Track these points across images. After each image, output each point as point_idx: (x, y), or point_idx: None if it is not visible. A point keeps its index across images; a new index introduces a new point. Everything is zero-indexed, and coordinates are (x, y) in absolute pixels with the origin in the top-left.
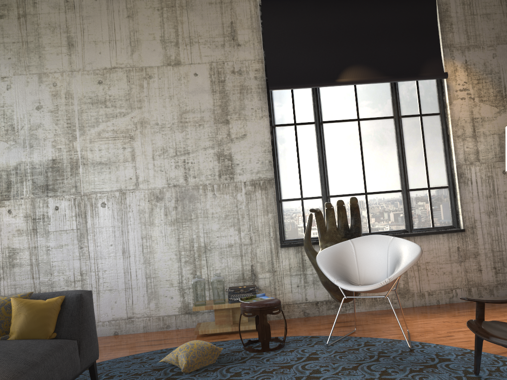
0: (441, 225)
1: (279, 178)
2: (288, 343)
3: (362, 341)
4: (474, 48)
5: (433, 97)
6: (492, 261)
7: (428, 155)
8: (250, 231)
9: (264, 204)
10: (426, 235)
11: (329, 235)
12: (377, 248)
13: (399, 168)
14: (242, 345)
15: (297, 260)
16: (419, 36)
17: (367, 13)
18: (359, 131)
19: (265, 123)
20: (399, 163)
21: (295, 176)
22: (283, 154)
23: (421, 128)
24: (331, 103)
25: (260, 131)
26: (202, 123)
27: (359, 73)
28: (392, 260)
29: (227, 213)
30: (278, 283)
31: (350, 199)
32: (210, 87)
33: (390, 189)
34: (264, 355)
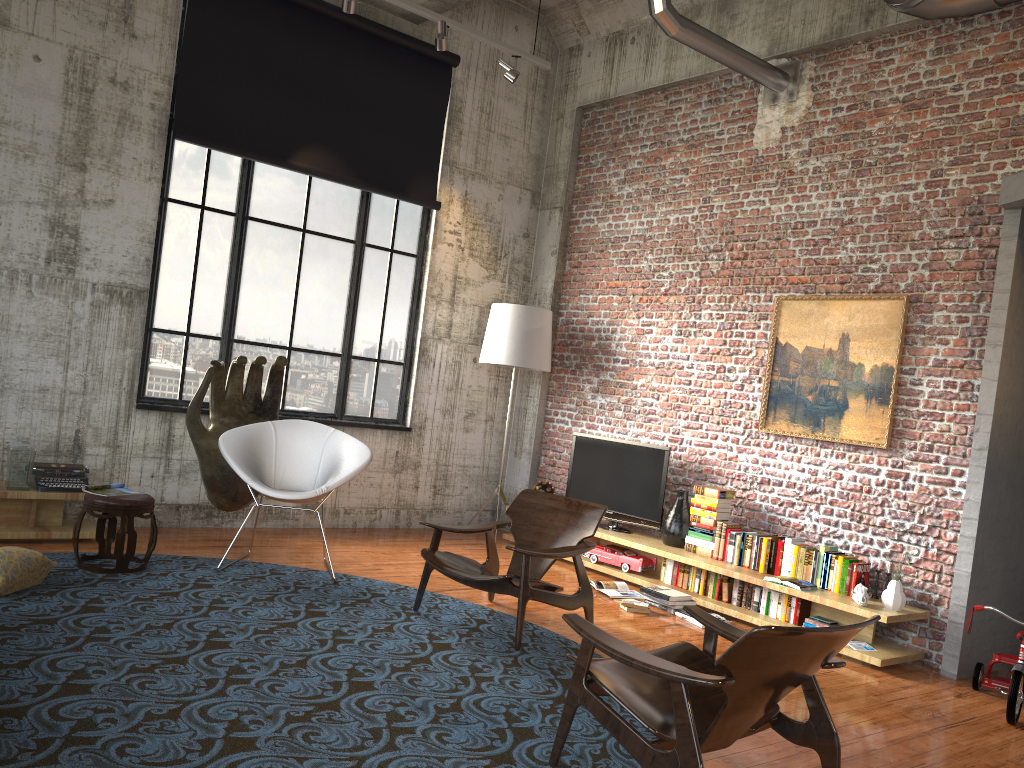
0: (382, 417)
1: (157, 292)
2: (151, 563)
3: (265, 567)
4: (480, 179)
5: (414, 229)
6: (434, 477)
7: (388, 312)
8: (87, 371)
9: (122, 330)
10: (361, 428)
11: (229, 406)
12: (309, 441)
13: (346, 322)
14: (70, 562)
15: (160, 433)
16: (417, 134)
17: (355, 70)
18: (301, 249)
19: (153, 192)
20: (347, 313)
21: (185, 294)
22: (172, 252)
23: (388, 271)
24: (269, 191)
25: (142, 203)
26: (32, 154)
27: (323, 160)
28: (327, 461)
29: (49, 332)
30: (119, 467)
31: (278, 359)
32: (62, 94)
33: (327, 350)
34: (121, 577)
